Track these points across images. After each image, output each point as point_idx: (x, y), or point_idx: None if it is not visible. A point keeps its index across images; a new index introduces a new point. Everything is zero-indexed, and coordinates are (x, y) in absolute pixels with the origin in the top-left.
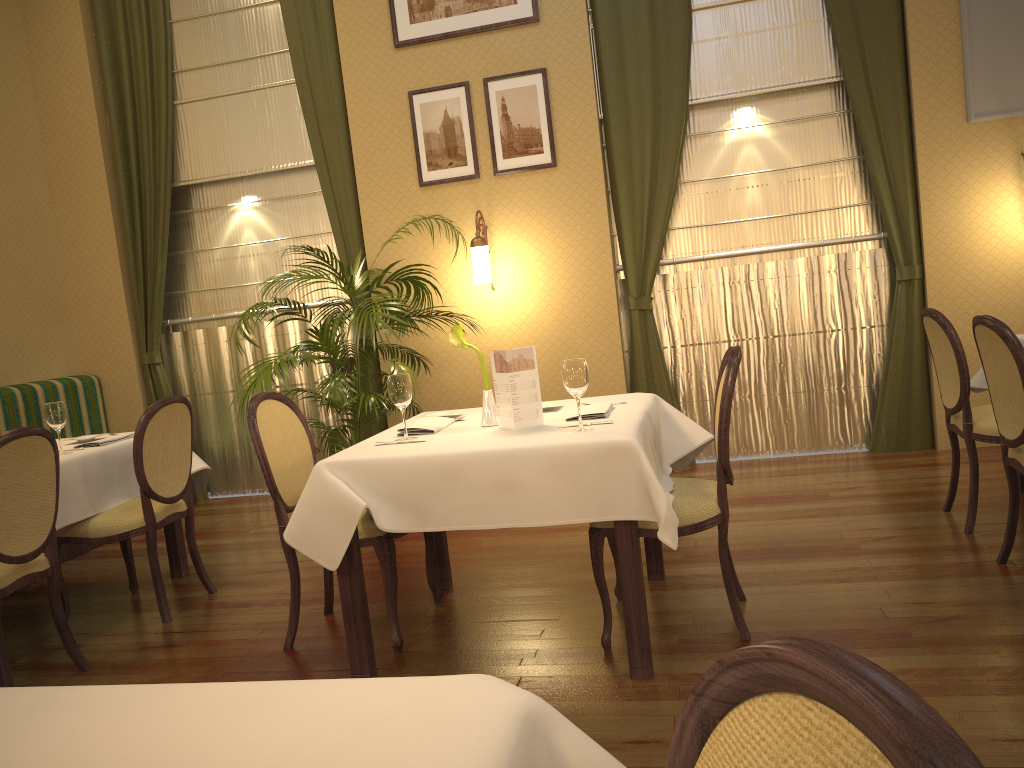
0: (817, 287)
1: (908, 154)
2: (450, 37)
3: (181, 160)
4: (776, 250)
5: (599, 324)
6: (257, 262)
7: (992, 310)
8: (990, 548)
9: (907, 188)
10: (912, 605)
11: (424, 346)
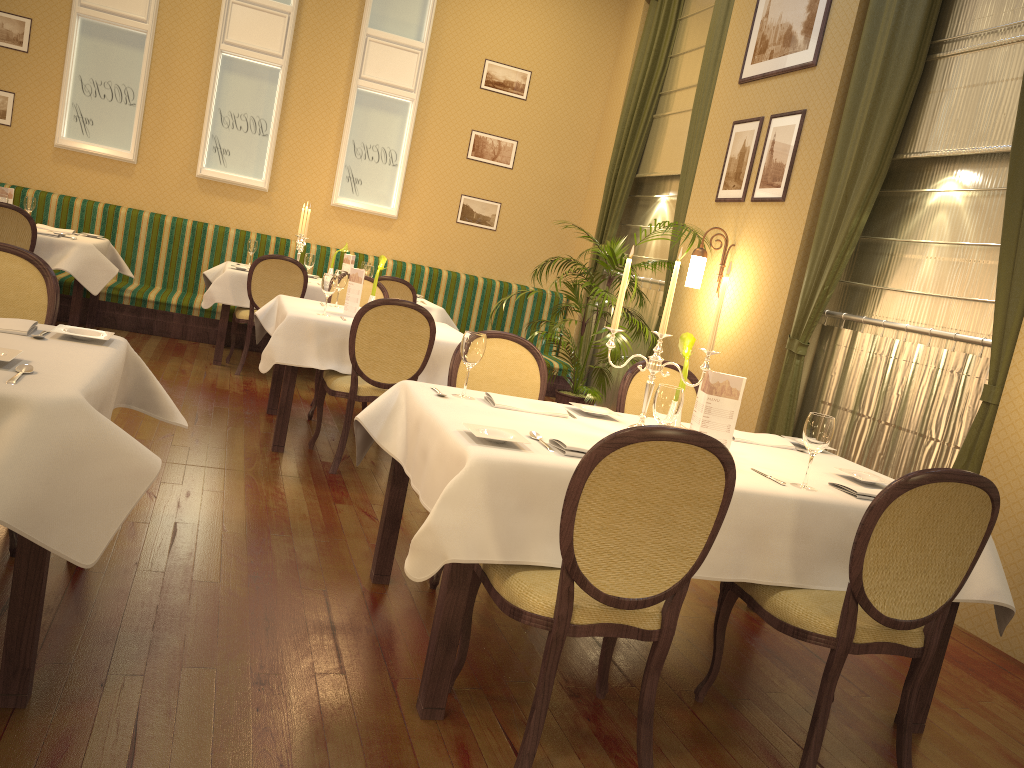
0: (936, 385)
1: None
2: (765, 77)
3: (644, 158)
4: (915, 331)
5: (761, 353)
6: (655, 242)
7: None
8: None
9: (1021, 291)
10: None
11: (679, 332)
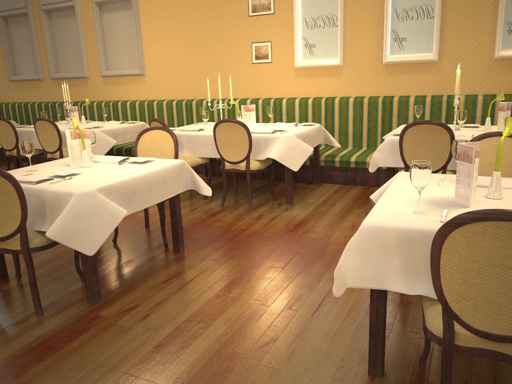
0: None
1: None
2: None
3: None
4: None
5: None
6: None
7: None
8: None
9: None
10: None
11: None
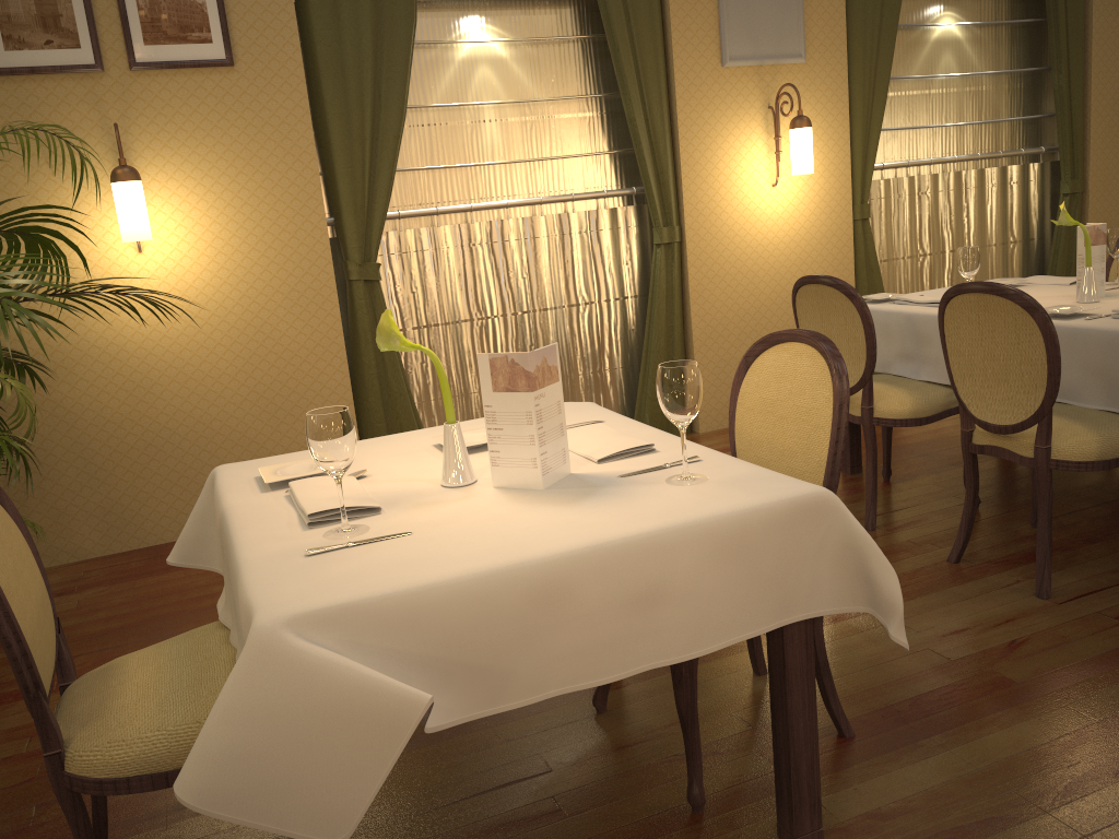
0: (569, 251)
1: (666, 96)
2: None
3: None
4: (523, 204)
5: (310, 302)
6: None
7: (745, 277)
8: (918, 545)
9: (666, 136)
10: (953, 636)
11: (19, 344)
